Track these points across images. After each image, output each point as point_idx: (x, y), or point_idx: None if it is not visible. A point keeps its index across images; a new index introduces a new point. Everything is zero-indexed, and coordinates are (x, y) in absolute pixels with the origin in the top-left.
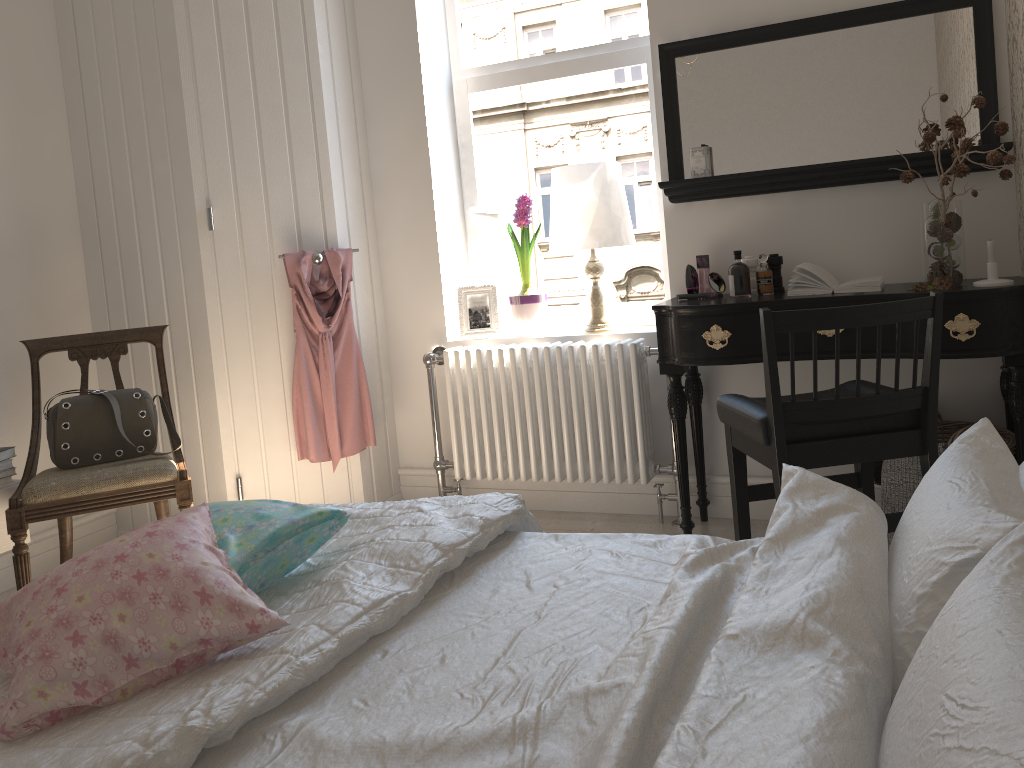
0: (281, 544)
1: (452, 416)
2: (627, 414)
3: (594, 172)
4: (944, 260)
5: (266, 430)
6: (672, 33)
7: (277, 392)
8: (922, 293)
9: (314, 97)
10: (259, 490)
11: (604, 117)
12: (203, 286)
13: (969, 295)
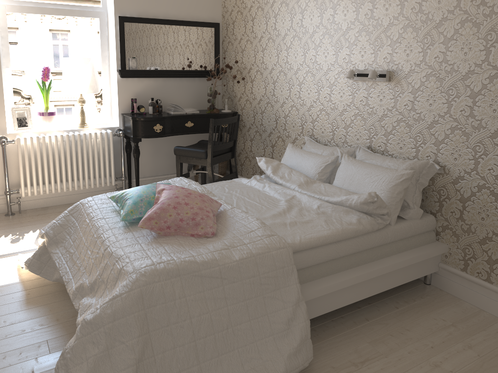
0: None
1: (22, 168)
2: (108, 159)
3: (90, 62)
4: (215, 104)
5: None
6: (123, 12)
7: None
8: (215, 114)
9: None
10: None
11: (79, 37)
12: None
13: (226, 114)
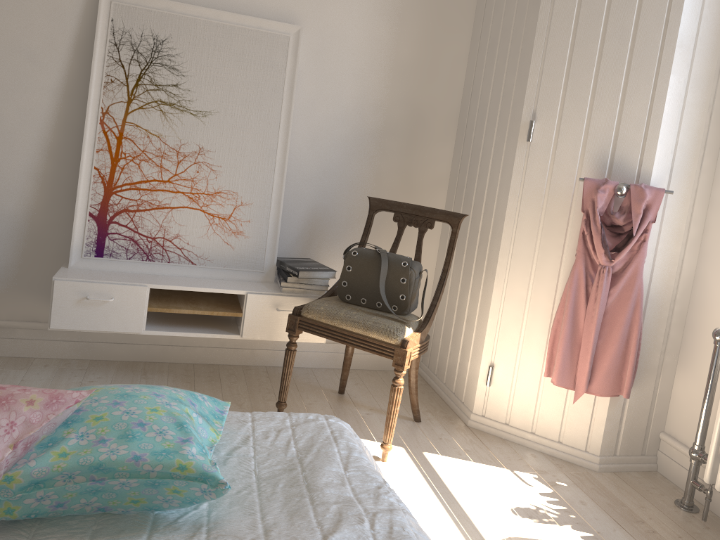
0: (112, 479)
1: None
2: None
3: None
4: None
5: (526, 336)
6: None
7: (546, 306)
8: None
9: (669, 23)
10: (505, 385)
11: None
12: (509, 190)
13: None
